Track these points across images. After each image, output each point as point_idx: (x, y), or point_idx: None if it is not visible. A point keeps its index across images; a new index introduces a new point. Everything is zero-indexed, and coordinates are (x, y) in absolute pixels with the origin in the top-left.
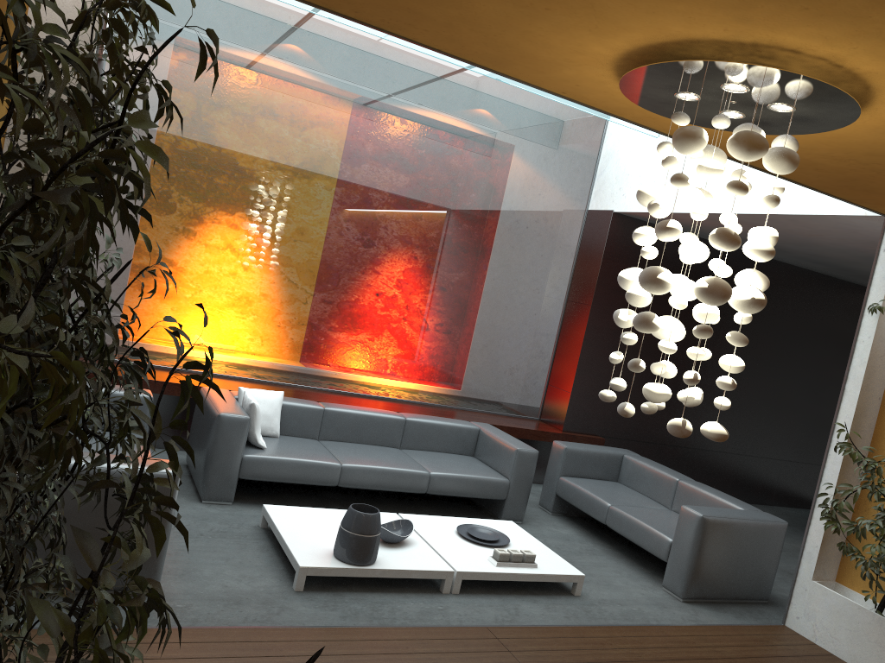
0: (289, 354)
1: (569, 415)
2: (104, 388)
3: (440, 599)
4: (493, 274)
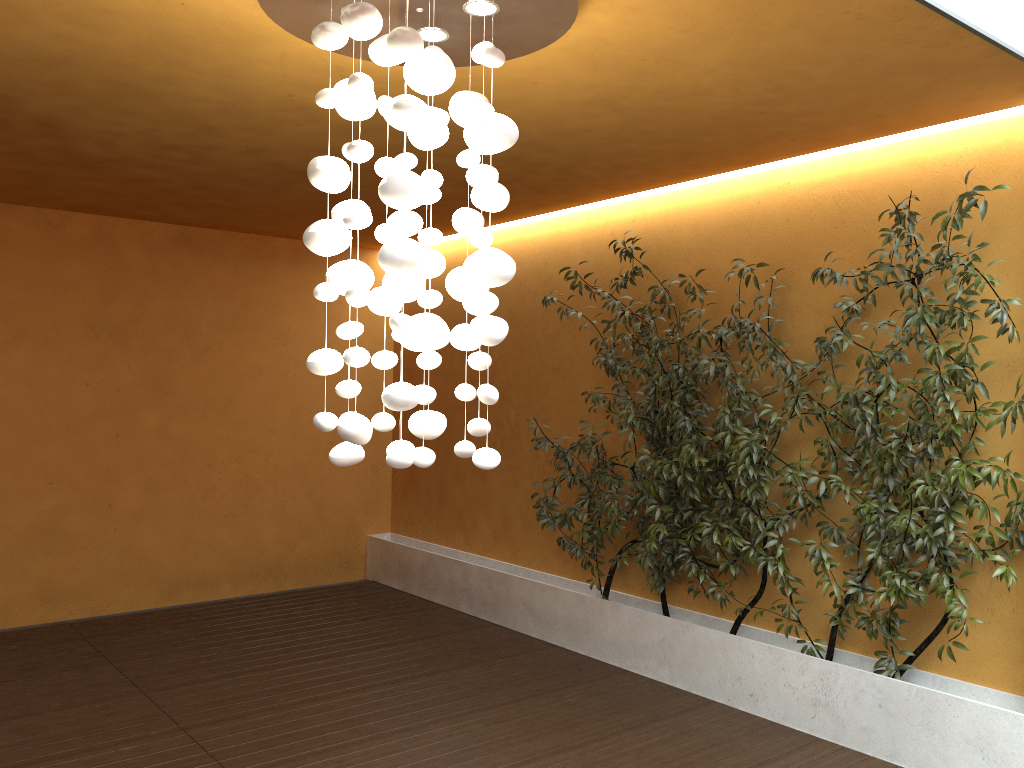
0: None
1: None
2: None
3: None
4: None
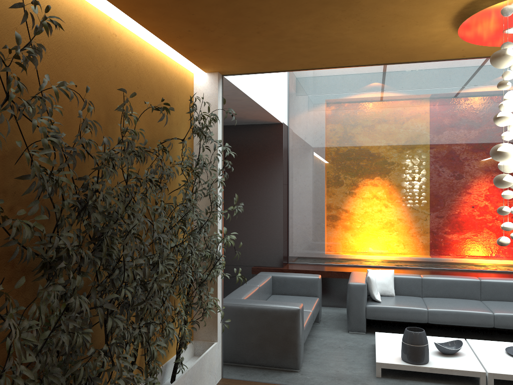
0: (409, 249)
1: None
2: (296, 275)
3: None
4: None
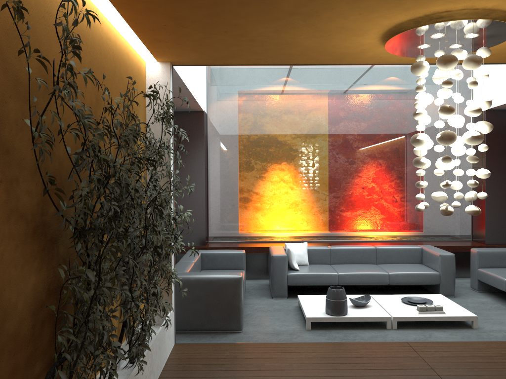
0: (315, 225)
1: (487, 234)
2: (223, 251)
3: (384, 331)
4: None
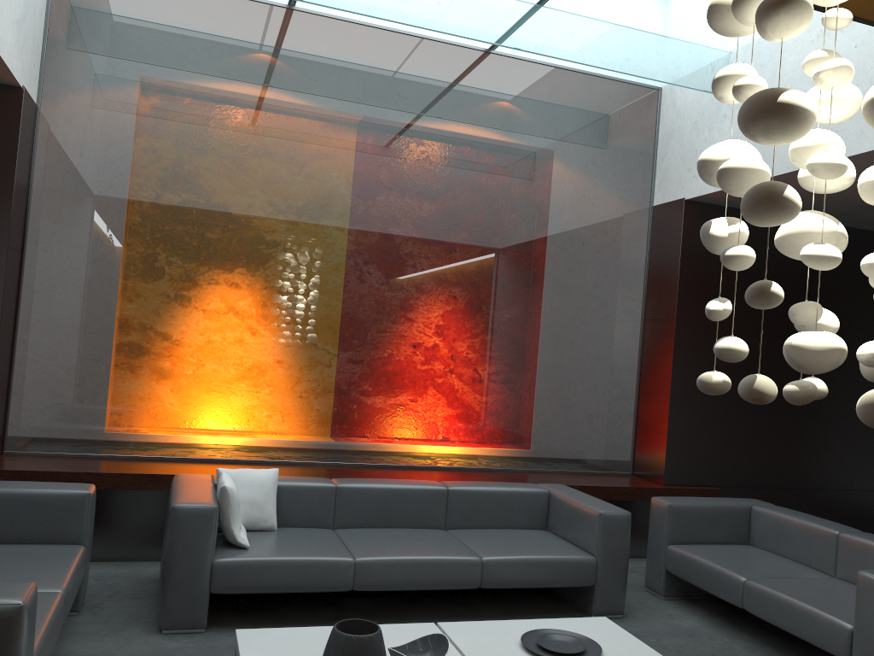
0: (302, 424)
1: (669, 463)
2: (23, 486)
3: None
4: (545, 298)
